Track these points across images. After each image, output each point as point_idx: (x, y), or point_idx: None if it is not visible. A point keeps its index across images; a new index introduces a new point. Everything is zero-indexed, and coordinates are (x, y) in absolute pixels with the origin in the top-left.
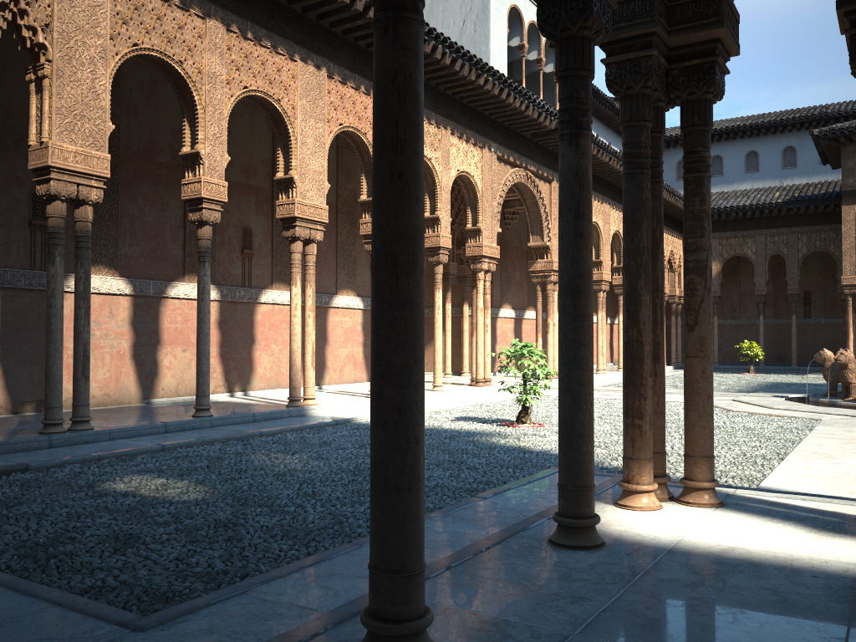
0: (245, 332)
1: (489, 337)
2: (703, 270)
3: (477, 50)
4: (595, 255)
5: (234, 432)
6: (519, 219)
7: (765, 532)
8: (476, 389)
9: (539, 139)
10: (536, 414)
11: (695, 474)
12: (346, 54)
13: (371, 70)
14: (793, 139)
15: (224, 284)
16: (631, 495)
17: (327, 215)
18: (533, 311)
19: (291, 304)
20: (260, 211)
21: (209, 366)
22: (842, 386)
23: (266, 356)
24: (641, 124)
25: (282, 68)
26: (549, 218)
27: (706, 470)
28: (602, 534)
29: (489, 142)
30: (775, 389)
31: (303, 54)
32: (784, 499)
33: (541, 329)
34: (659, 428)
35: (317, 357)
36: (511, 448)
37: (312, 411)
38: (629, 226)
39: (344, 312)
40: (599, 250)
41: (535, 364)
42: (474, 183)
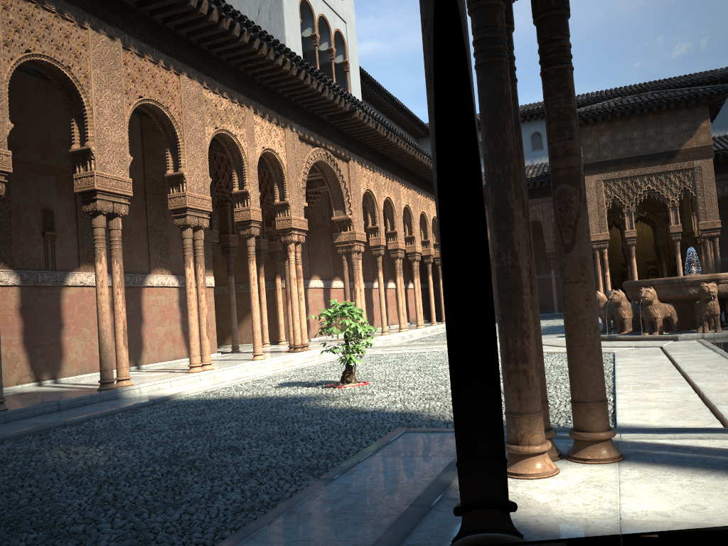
0: (51, 317)
1: (303, 304)
2: (576, 178)
3: (273, 37)
4: (390, 227)
5: (31, 426)
6: (321, 198)
7: (709, 493)
8: (295, 355)
9: (335, 121)
10: (357, 372)
11: (589, 423)
12: (142, 27)
13: (170, 46)
14: (539, 126)
15: (24, 268)
16: (522, 459)
17: (131, 188)
18: (339, 281)
19: (96, 282)
20: (61, 192)
21: (0, 354)
22: (617, 322)
23: (77, 340)
24: (495, 2)
25: (71, 34)
26: (349, 194)
27: (602, 417)
28: (516, 527)
29: (290, 122)
30: (553, 331)
31: (94, 23)
32: (680, 440)
33: (349, 295)
34: (540, 372)
35: (133, 337)
36: (343, 410)
37: (127, 393)
38: (491, 127)
39: (160, 290)
40: (394, 222)
41: (356, 323)
42: (279, 160)
